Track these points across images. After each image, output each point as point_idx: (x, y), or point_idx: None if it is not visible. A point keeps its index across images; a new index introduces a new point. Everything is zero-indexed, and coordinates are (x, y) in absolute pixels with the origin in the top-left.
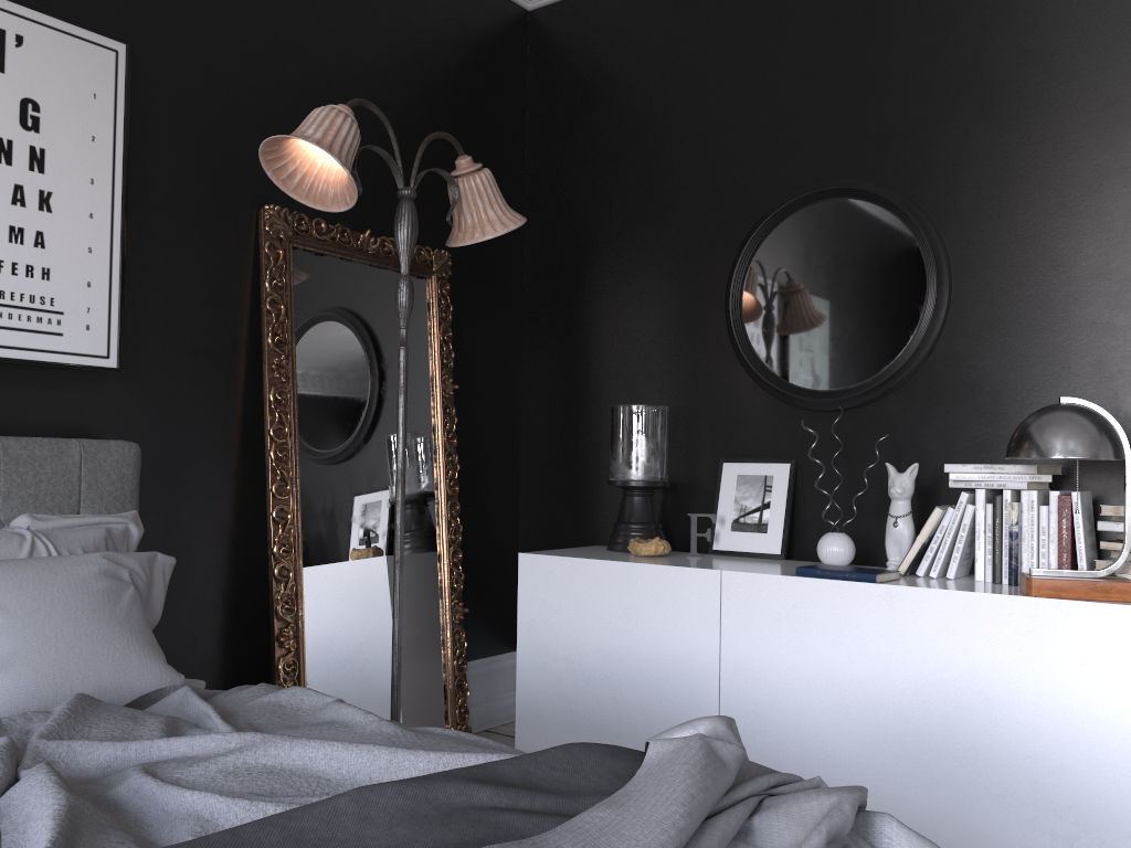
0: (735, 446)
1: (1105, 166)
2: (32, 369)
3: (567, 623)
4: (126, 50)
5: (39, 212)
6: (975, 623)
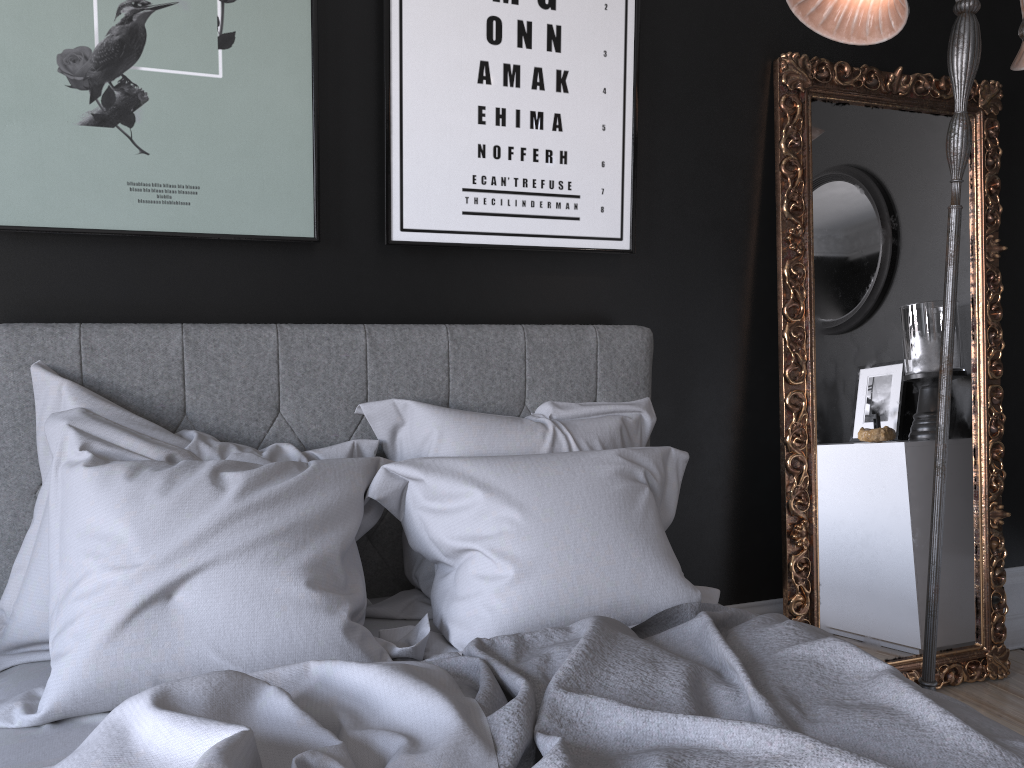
0: None
1: None
2: (552, 255)
3: None
4: None
5: (556, 94)
6: None
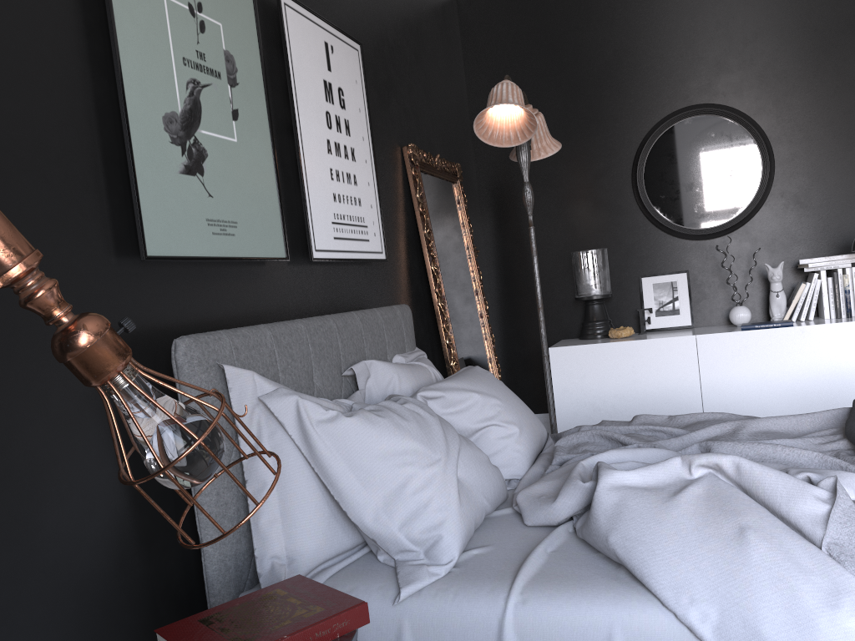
0: (646, 267)
1: (854, 92)
2: (356, 265)
3: (591, 383)
4: (360, 49)
5: (352, 162)
6: (852, 337)
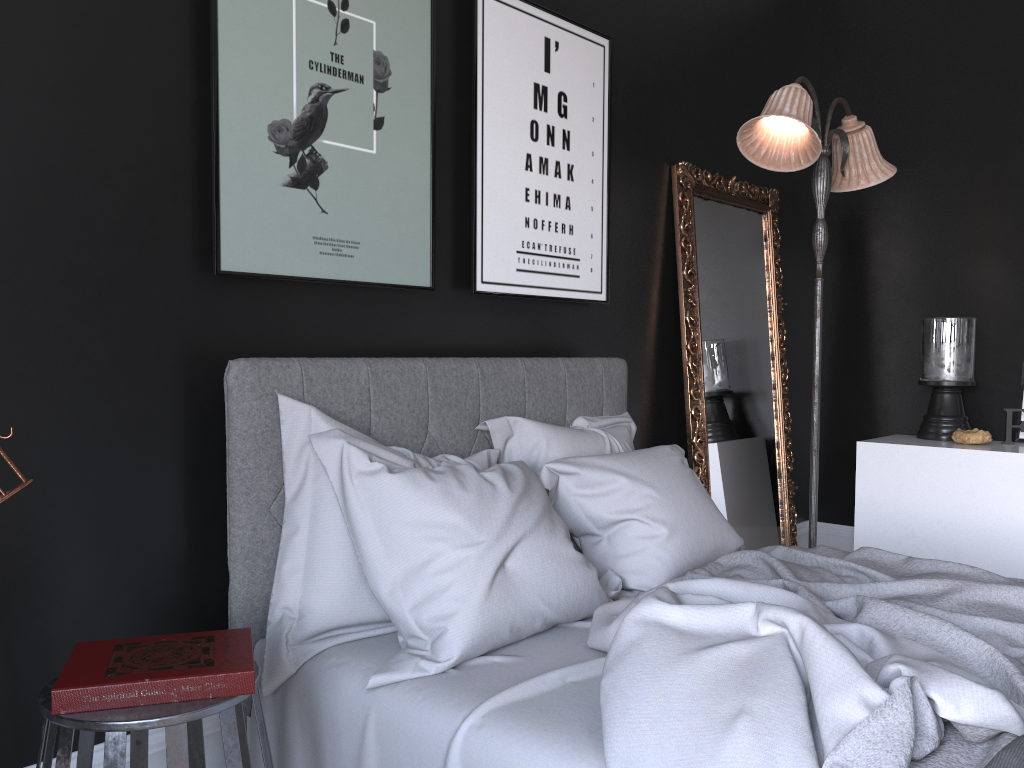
0: None
1: None
2: (559, 304)
3: (907, 498)
4: (609, 44)
5: (567, 181)
6: None
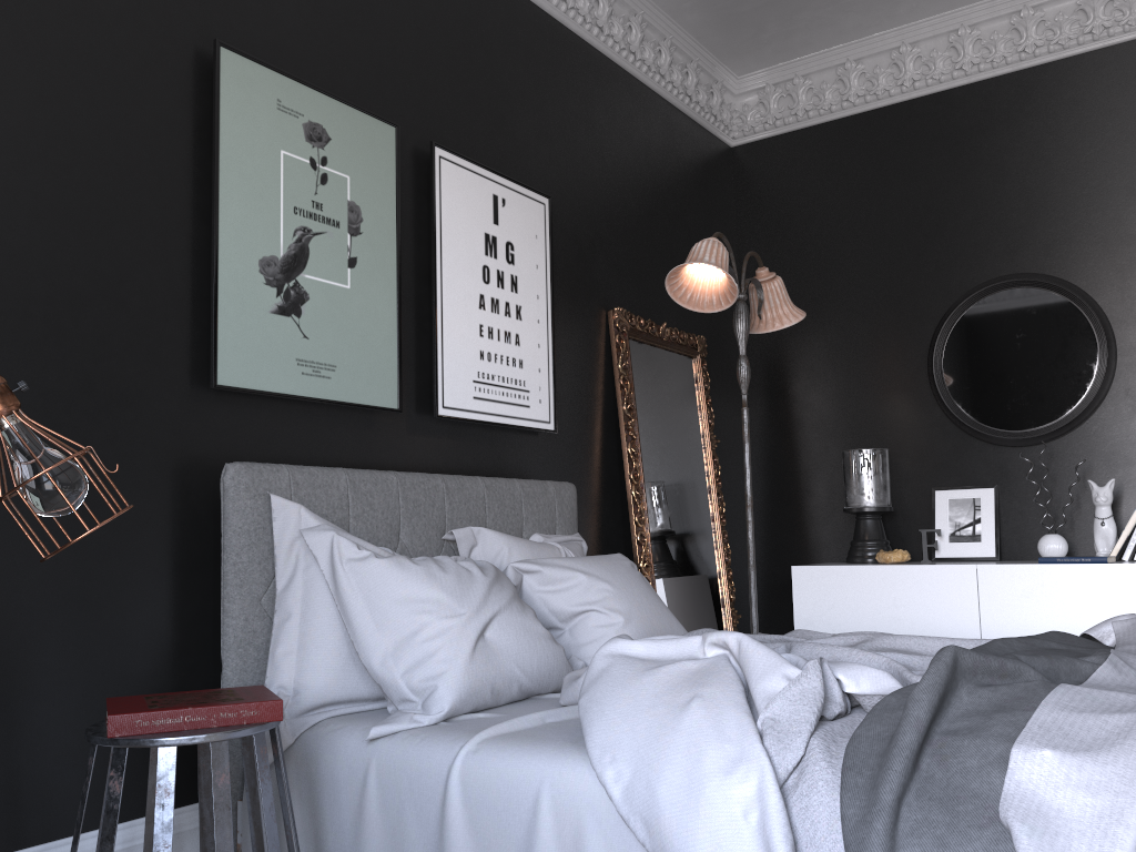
0: (942, 477)
1: None
2: (511, 432)
3: (840, 616)
4: (548, 202)
5: (516, 320)
6: None
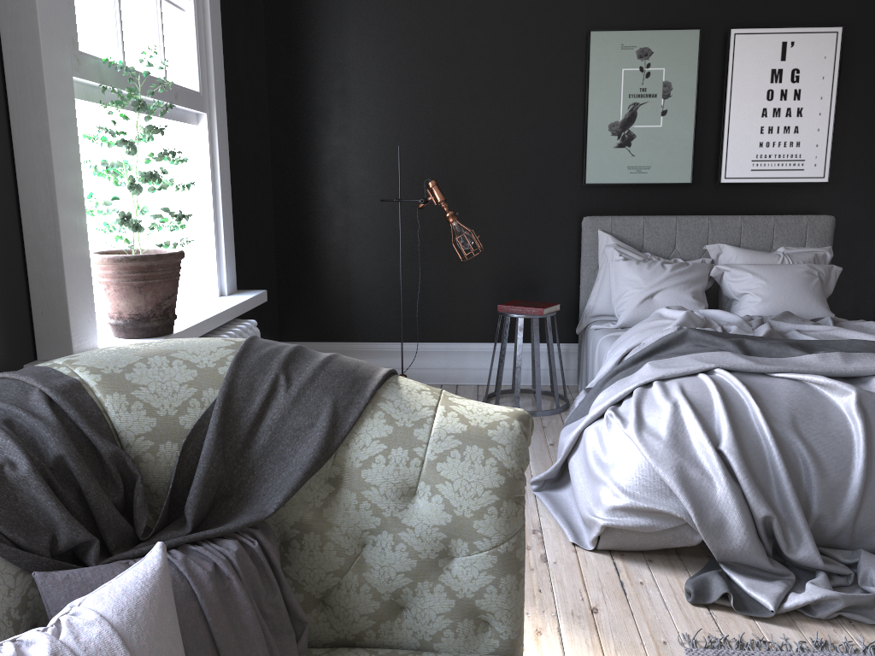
0: None
1: None
2: (790, 185)
3: None
4: (841, 30)
5: (796, 118)
6: None
